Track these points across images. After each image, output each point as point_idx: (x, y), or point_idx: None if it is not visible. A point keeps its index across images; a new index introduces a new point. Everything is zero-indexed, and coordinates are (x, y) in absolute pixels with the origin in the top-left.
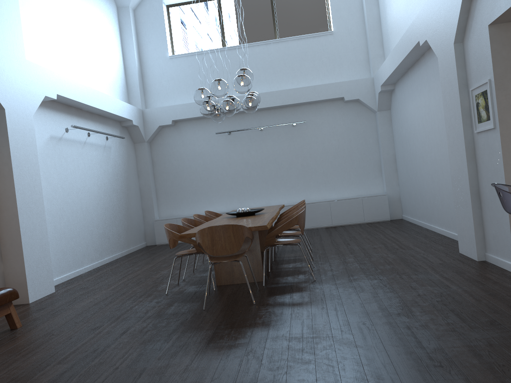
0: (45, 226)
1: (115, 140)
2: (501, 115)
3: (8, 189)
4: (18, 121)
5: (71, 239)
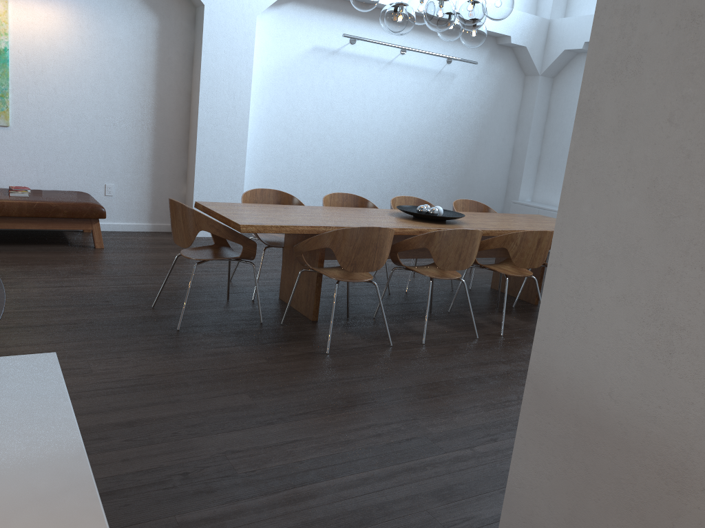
0: (243, 158)
1: (471, 66)
2: (589, 89)
3: (196, 104)
4: (225, 22)
5: (317, 186)
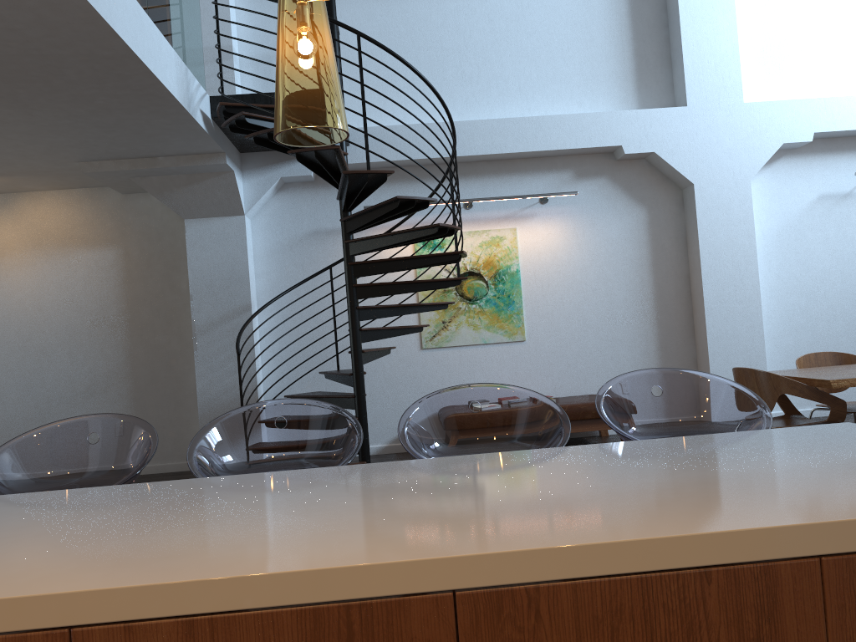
0: (760, 332)
1: None
2: None
3: (698, 284)
4: (717, 194)
5: (855, 353)
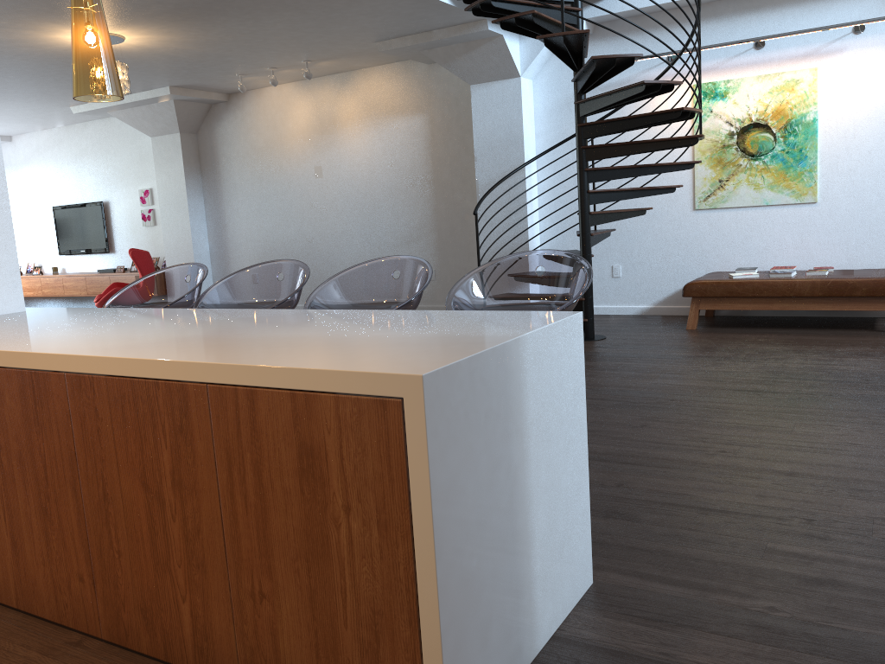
0: None
1: None
2: None
3: None
4: None
5: None
